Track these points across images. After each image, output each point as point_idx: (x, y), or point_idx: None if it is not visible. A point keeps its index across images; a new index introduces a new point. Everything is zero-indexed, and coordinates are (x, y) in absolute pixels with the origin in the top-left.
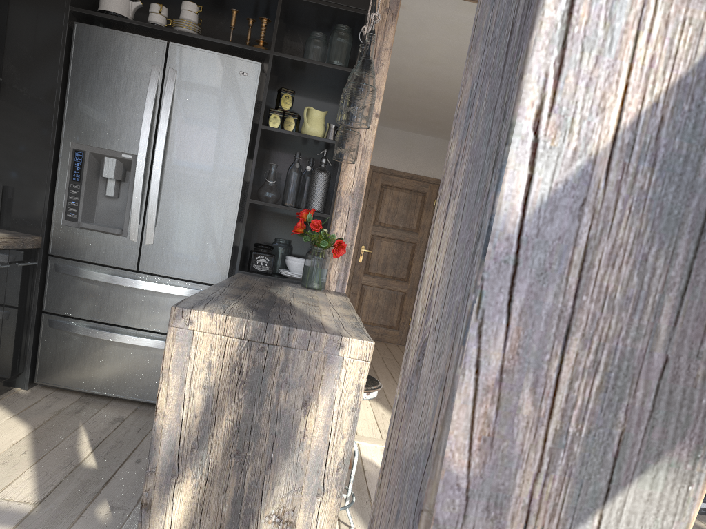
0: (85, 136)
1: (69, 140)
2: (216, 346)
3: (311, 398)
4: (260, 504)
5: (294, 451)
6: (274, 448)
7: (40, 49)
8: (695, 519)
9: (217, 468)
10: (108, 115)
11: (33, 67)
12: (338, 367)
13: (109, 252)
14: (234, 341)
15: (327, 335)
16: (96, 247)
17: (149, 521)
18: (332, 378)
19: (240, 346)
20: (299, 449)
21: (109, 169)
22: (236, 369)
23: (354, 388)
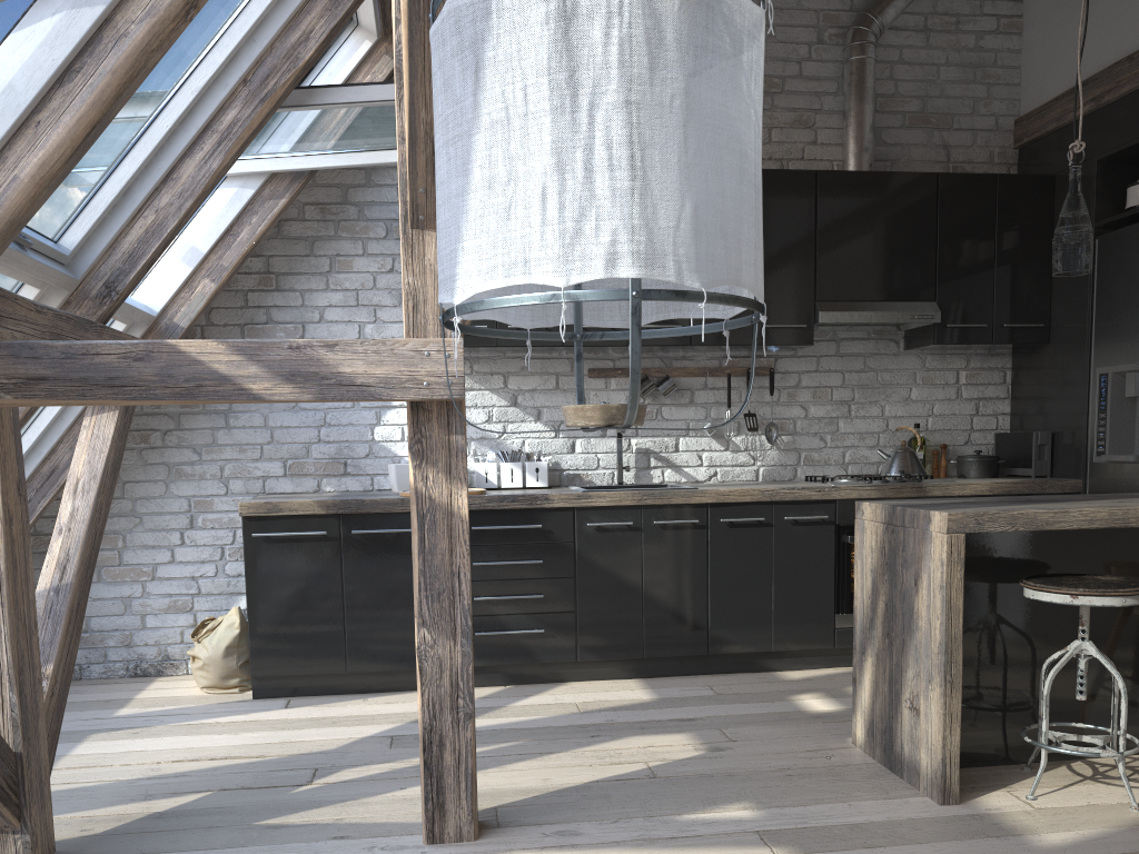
0: (1106, 356)
1: (1095, 365)
2: (873, 532)
3: (918, 576)
4: (901, 687)
5: (913, 632)
6: (904, 628)
7: (1074, 280)
8: (411, 466)
9: (880, 647)
10: (1123, 324)
11: (1070, 301)
12: (929, 542)
13: (1130, 485)
14: (880, 526)
15: (922, 511)
16: (1120, 482)
17: (855, 694)
18: (927, 554)
19: (883, 529)
20: (915, 630)
21: (1129, 386)
22: (882, 552)
23: (939, 564)
